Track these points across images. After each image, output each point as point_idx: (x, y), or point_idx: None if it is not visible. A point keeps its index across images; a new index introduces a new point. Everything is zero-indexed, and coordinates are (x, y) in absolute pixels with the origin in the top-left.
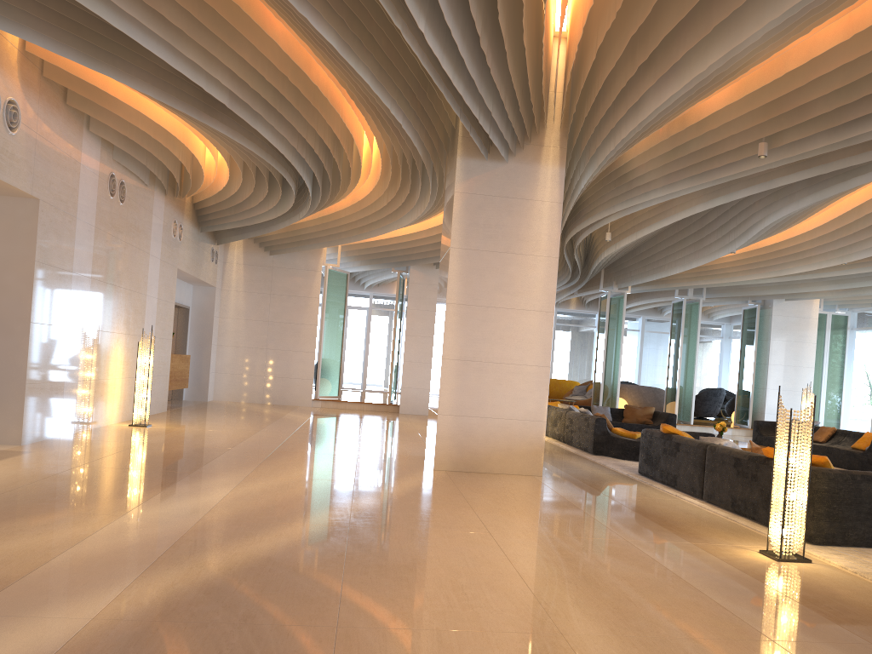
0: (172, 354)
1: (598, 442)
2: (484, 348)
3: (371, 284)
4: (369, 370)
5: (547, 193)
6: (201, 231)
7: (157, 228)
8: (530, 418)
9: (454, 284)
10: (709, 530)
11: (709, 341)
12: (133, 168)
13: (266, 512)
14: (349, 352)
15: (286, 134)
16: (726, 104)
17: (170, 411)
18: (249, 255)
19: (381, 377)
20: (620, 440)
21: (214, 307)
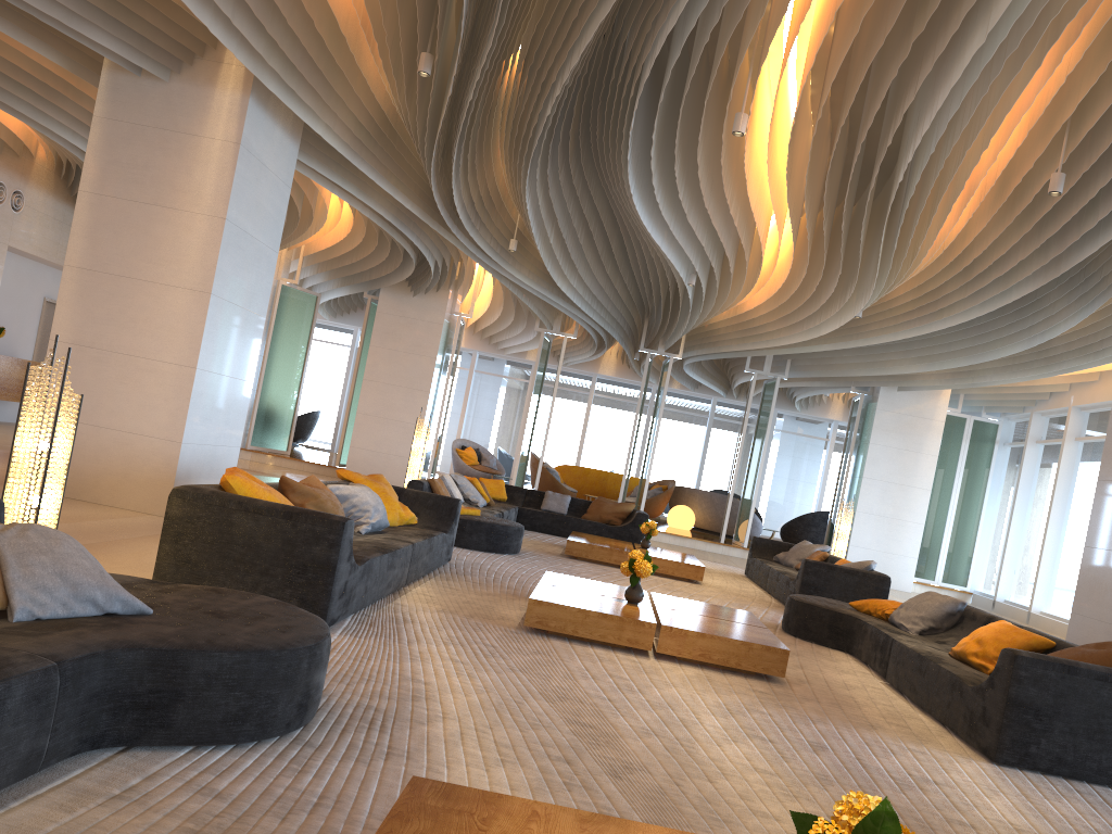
0: None
1: None
2: (109, 332)
3: None
4: None
5: (220, 129)
6: None
7: None
8: (160, 435)
9: (78, 241)
10: None
11: None
12: None
13: None
14: None
15: None
16: None
17: None
18: None
19: None
20: None
21: None
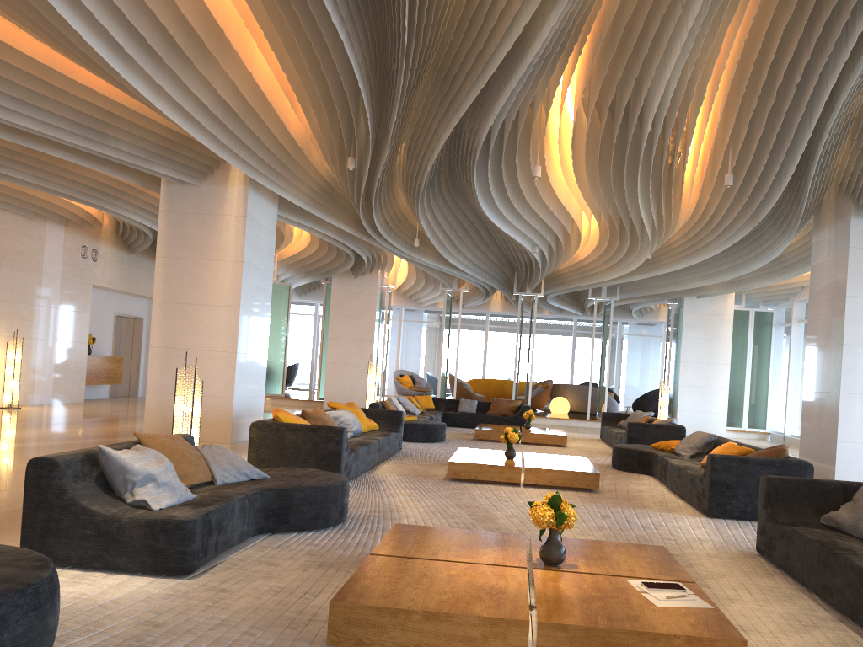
0: (90, 355)
1: None
2: (183, 338)
3: None
4: None
5: (234, 209)
6: (131, 253)
7: (54, 252)
8: (220, 395)
9: (159, 286)
10: None
11: None
12: (4, 205)
13: None
14: None
15: (41, 174)
16: (310, 127)
17: (86, 402)
18: None
19: None
20: None
21: None
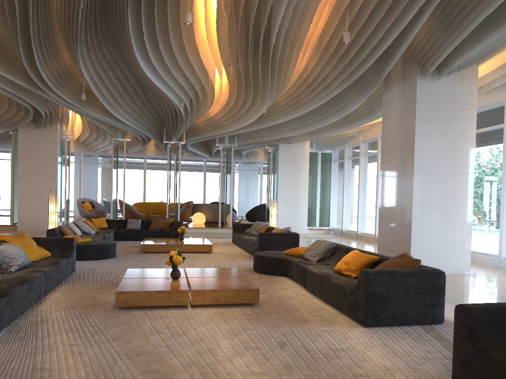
0: None
1: None
2: None
3: None
4: None
5: None
6: None
7: None
8: None
9: None
10: None
11: None
12: None
13: None
14: None
15: None
16: None
17: None
18: None
19: None
20: None
21: None
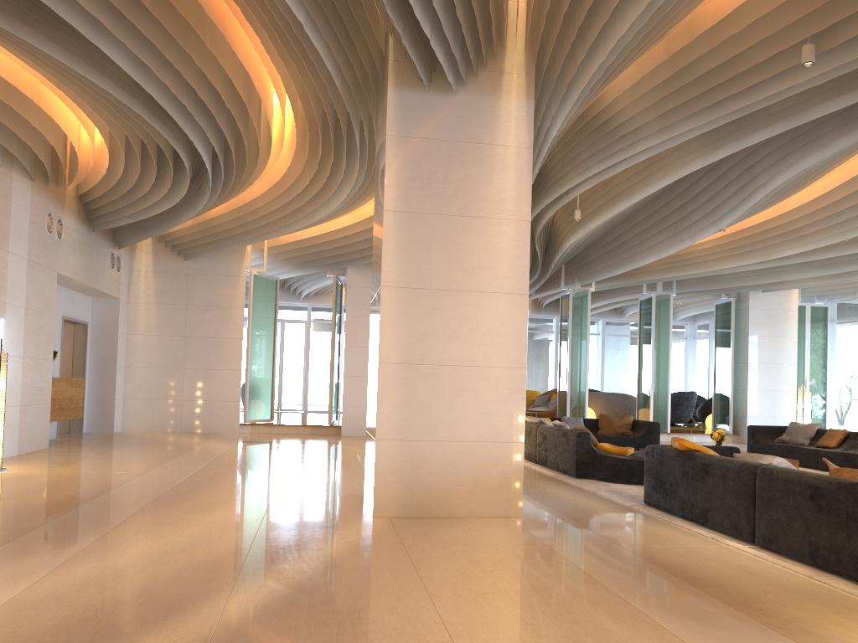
0: (54, 378)
1: (581, 462)
2: (436, 346)
3: (309, 295)
4: (310, 389)
5: (511, 136)
6: (92, 230)
7: (21, 220)
8: (502, 439)
9: (391, 261)
10: (807, 608)
11: (673, 342)
12: None
13: (56, 639)
14: (287, 369)
15: (150, 62)
16: None
17: (53, 448)
18: (159, 261)
19: (324, 396)
20: (609, 459)
21: (118, 322)
